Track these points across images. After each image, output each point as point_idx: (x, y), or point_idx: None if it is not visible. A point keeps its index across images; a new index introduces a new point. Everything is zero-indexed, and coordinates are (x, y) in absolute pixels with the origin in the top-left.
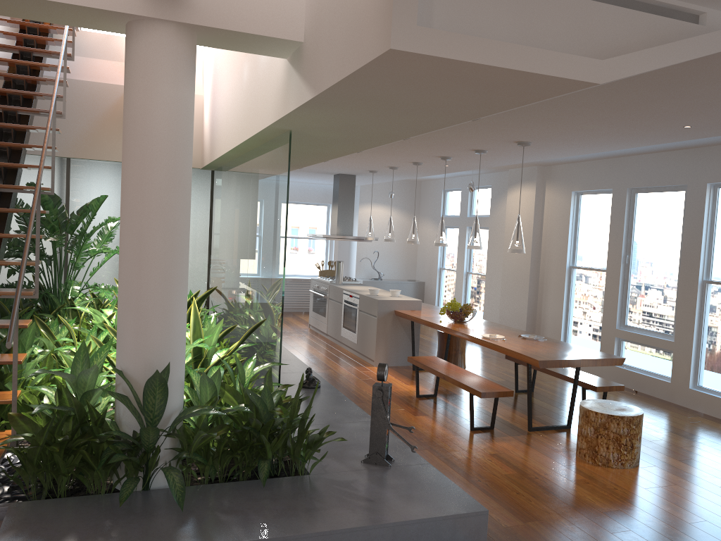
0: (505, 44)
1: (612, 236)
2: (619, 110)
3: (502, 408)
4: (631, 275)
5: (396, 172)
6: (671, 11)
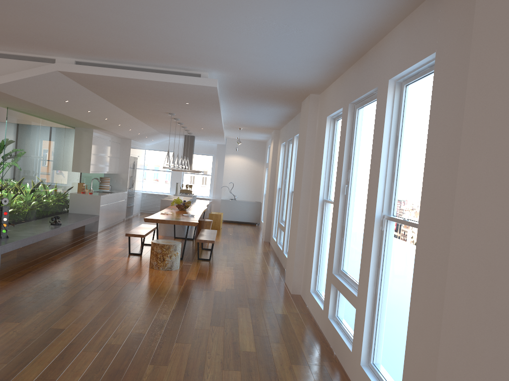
0: None
1: (283, 168)
2: (133, 96)
3: None
4: (286, 191)
5: (201, 133)
6: (42, 59)
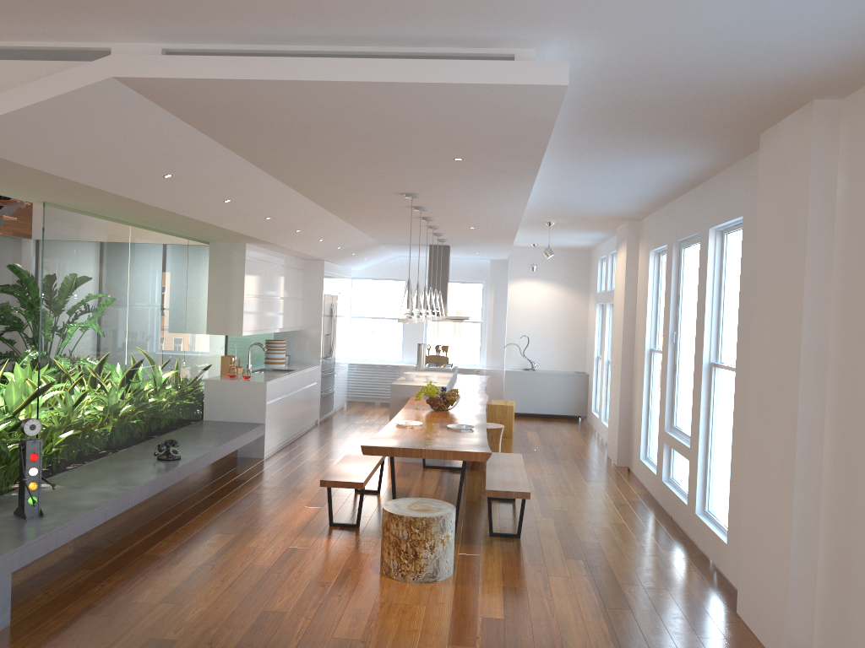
0: None
1: (665, 307)
2: (324, 150)
3: None
4: (679, 359)
5: (466, 239)
6: (79, 53)
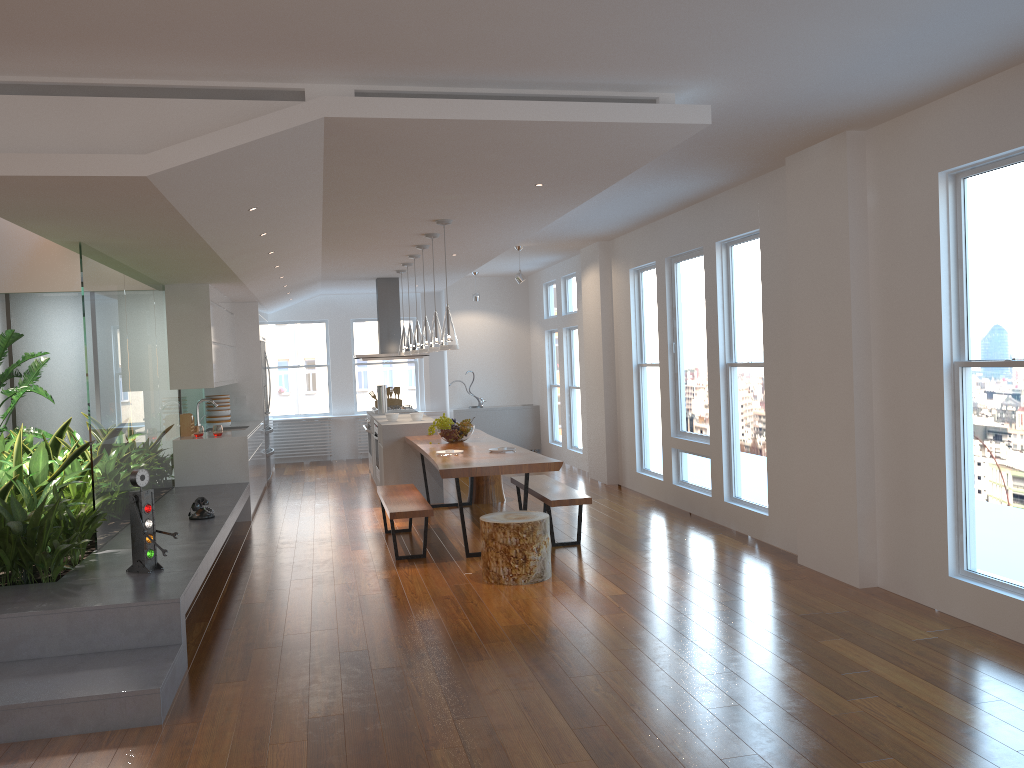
0: (31, 155)
1: (659, 320)
2: (421, 179)
3: (473, 538)
4: (680, 367)
5: (428, 268)
6: (267, 92)
